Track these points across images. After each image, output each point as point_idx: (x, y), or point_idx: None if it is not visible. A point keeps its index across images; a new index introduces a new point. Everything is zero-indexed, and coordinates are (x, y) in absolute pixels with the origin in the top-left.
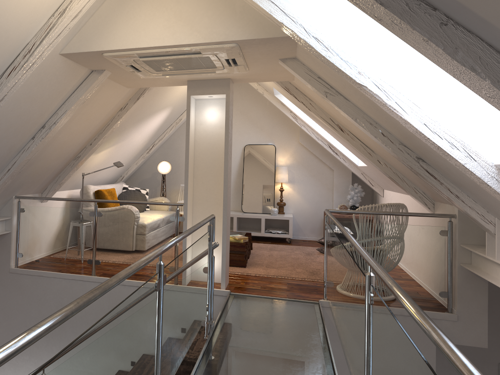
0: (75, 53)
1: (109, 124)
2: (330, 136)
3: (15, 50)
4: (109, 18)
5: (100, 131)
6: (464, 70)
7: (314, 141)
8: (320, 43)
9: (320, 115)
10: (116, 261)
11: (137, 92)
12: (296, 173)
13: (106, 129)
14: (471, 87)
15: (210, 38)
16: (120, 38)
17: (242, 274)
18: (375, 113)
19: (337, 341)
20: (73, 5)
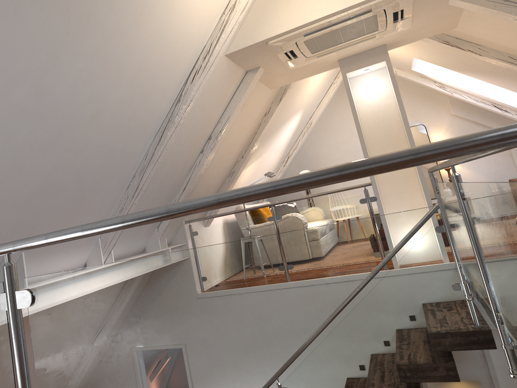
0: (240, 49)
1: (256, 133)
2: (493, 93)
3: (196, 54)
4: (268, 7)
5: (249, 142)
6: None
7: (470, 107)
8: None
9: (495, 57)
10: None
11: (278, 93)
12: None
13: (255, 138)
14: None
15: None
16: (284, 21)
17: None
18: None
19: None
20: None
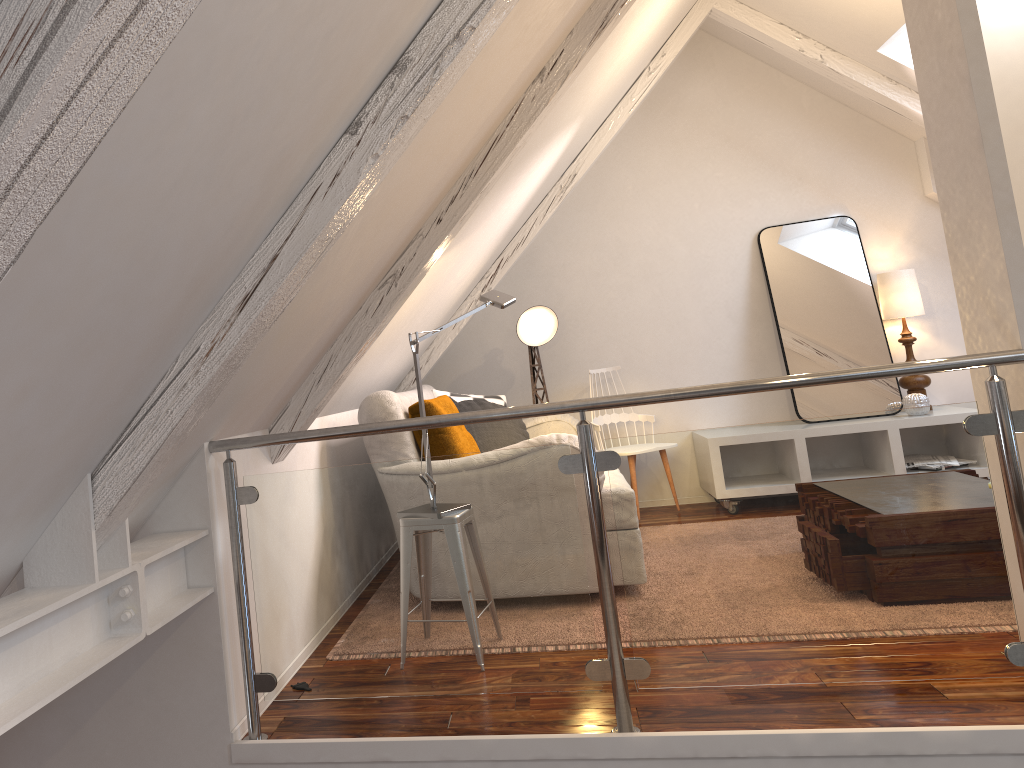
0: None
1: (500, 137)
2: None
3: None
4: None
5: (469, 168)
6: None
7: None
8: None
9: None
10: (730, 654)
11: (596, 3)
12: (932, 286)
13: (493, 156)
14: None
15: None
16: None
17: None
18: None
19: None
20: None
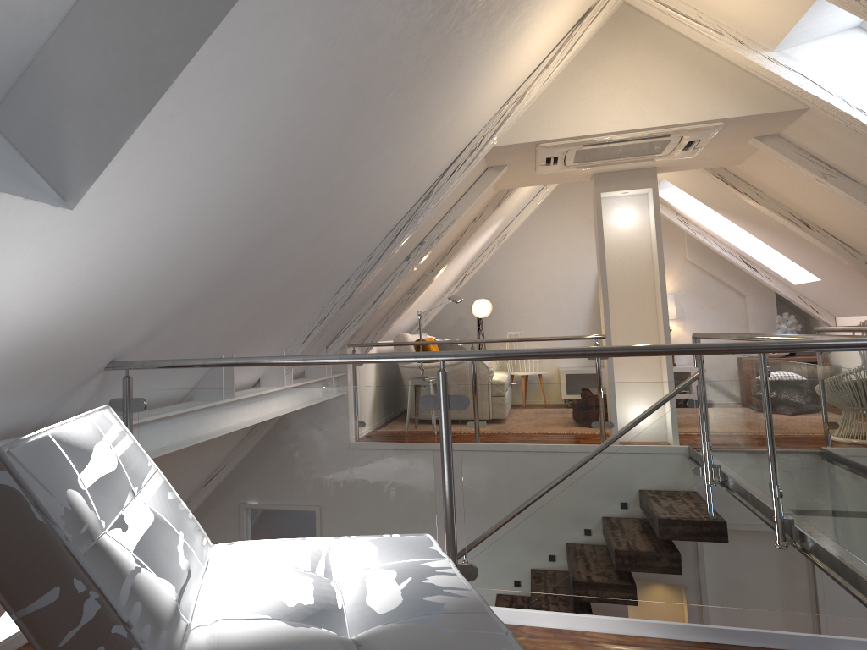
0: (504, 146)
1: (457, 241)
2: (745, 244)
3: (464, 145)
4: (550, 101)
5: (445, 252)
6: None
7: (710, 255)
8: (866, 115)
9: (773, 209)
10: None
11: (497, 195)
12: (685, 304)
13: (454, 248)
14: None
15: (693, 118)
16: (567, 124)
17: None
18: None
19: None
20: (533, 90)
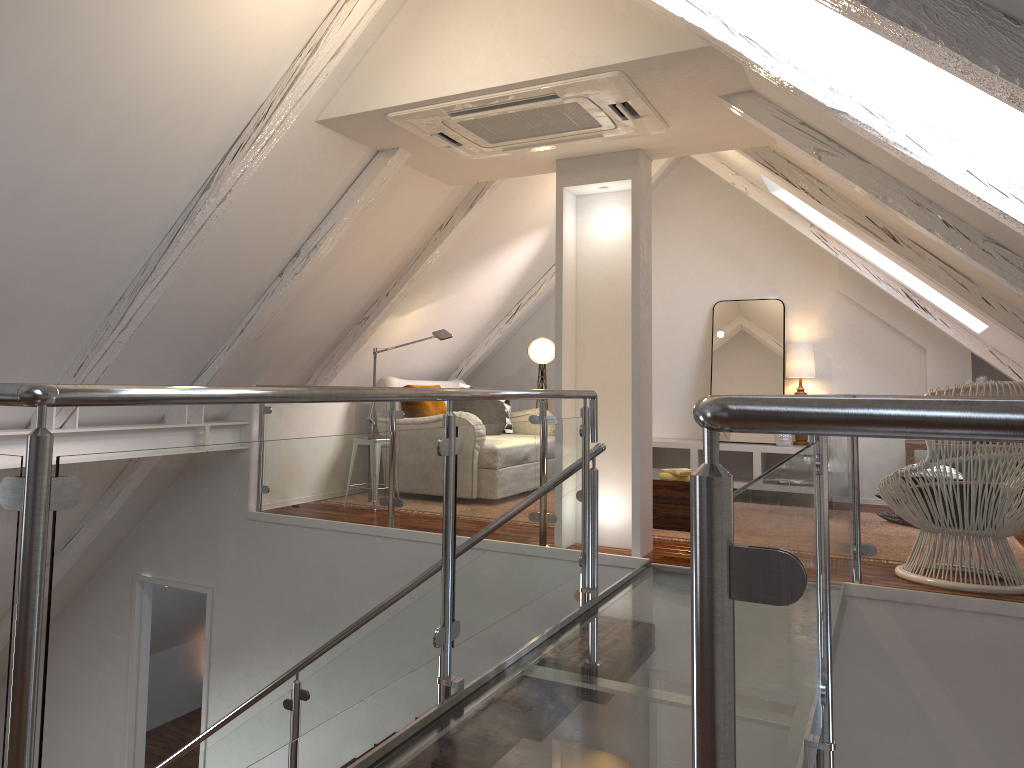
0: (341, 117)
1: (419, 256)
2: (904, 271)
3: (243, 115)
4: (395, 52)
5: (403, 270)
6: (905, 32)
7: (873, 287)
8: (753, 45)
9: (843, 213)
10: None
11: (469, 194)
12: (834, 357)
13: (414, 266)
14: (935, 62)
15: (569, 66)
16: (413, 84)
17: (687, 541)
18: (915, 177)
19: (886, 670)
20: (330, 35)
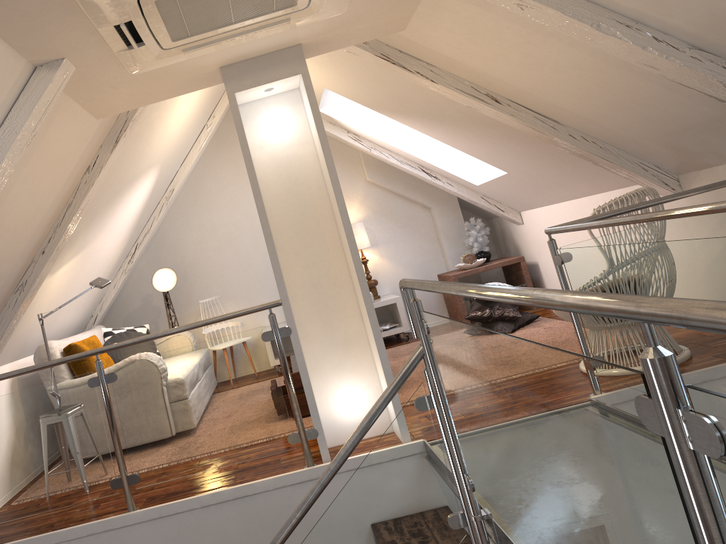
0: None
1: (71, 204)
2: (422, 151)
3: None
4: None
5: (56, 222)
6: None
7: (390, 172)
8: None
9: (454, 87)
10: (175, 463)
11: (112, 130)
12: (376, 229)
13: (68, 215)
14: None
15: None
16: None
17: (402, 405)
18: None
19: None
20: None
